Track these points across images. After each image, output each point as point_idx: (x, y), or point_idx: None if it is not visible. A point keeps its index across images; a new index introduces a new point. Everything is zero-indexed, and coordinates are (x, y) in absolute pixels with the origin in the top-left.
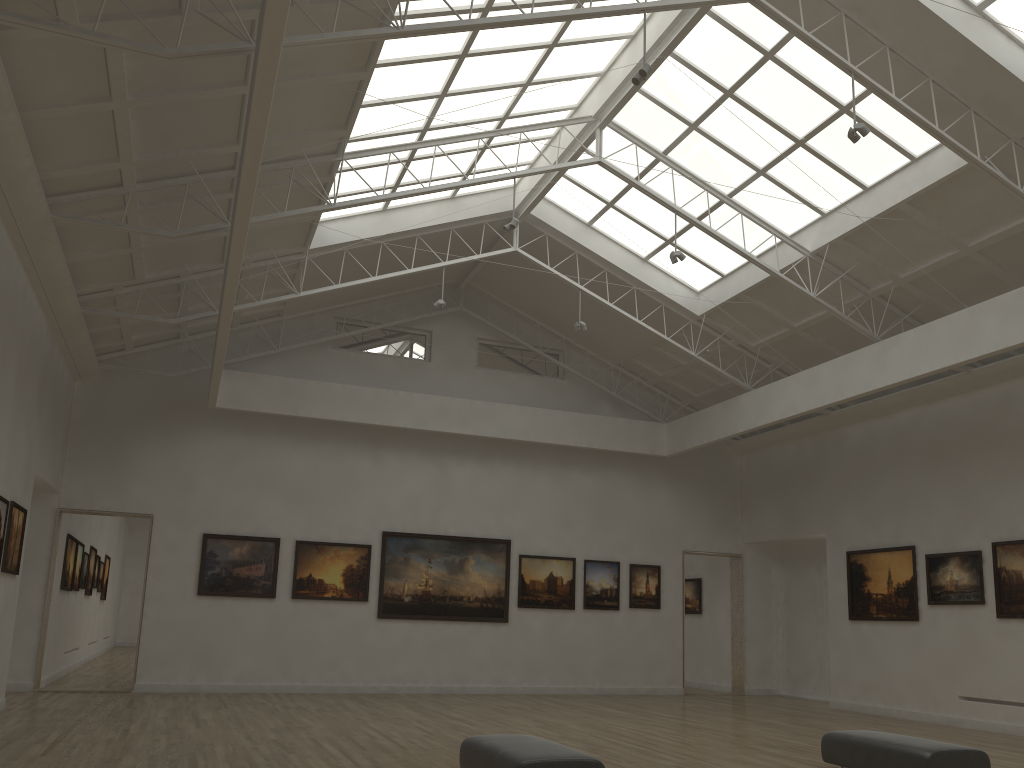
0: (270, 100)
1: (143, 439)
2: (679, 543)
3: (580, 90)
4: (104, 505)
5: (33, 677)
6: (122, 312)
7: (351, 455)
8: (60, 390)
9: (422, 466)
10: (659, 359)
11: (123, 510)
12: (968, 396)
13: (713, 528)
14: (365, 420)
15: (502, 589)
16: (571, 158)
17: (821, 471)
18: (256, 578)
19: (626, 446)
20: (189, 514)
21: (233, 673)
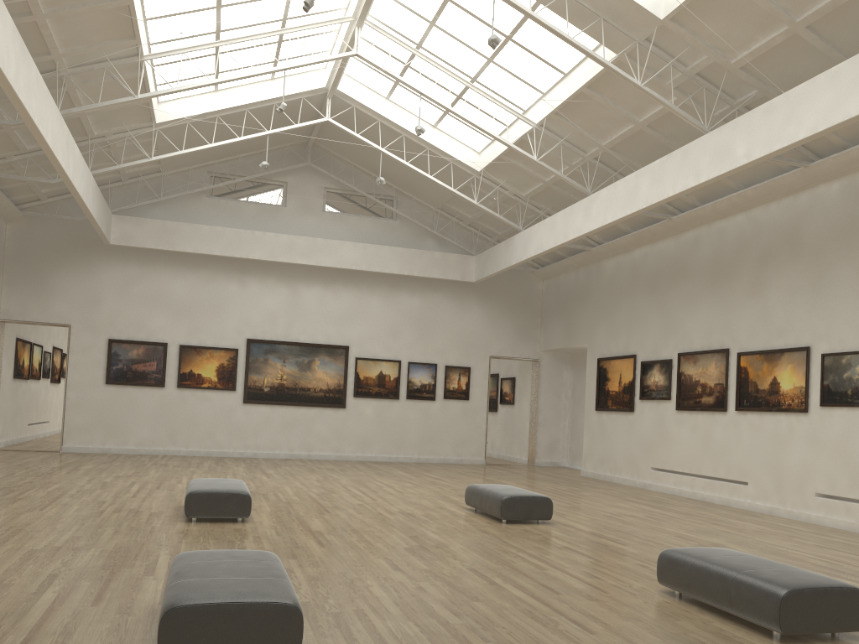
0: None
1: (60, 268)
2: (487, 350)
3: None
4: (33, 317)
5: None
6: (14, 175)
7: (222, 280)
8: None
9: (278, 289)
10: (465, 204)
11: (48, 321)
12: (675, 238)
13: (516, 339)
14: (228, 254)
15: (341, 383)
16: (347, 49)
17: (588, 295)
18: (150, 372)
19: (441, 274)
20: (97, 324)
21: (134, 440)
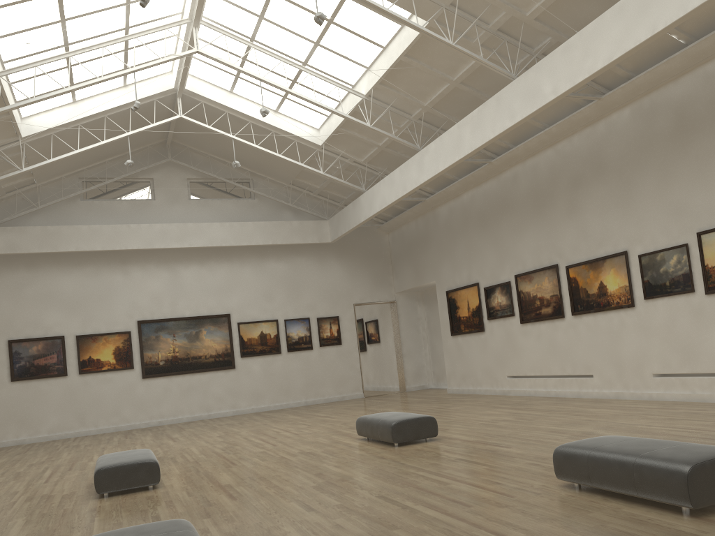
0: None
1: None
2: (350, 299)
3: (177, 0)
4: None
5: None
6: None
7: (107, 272)
8: None
9: (159, 273)
10: (313, 177)
11: None
12: (496, 179)
13: (374, 286)
14: (108, 248)
15: (228, 347)
16: (188, 49)
17: (429, 239)
18: (51, 364)
19: (301, 239)
20: None
21: (46, 428)
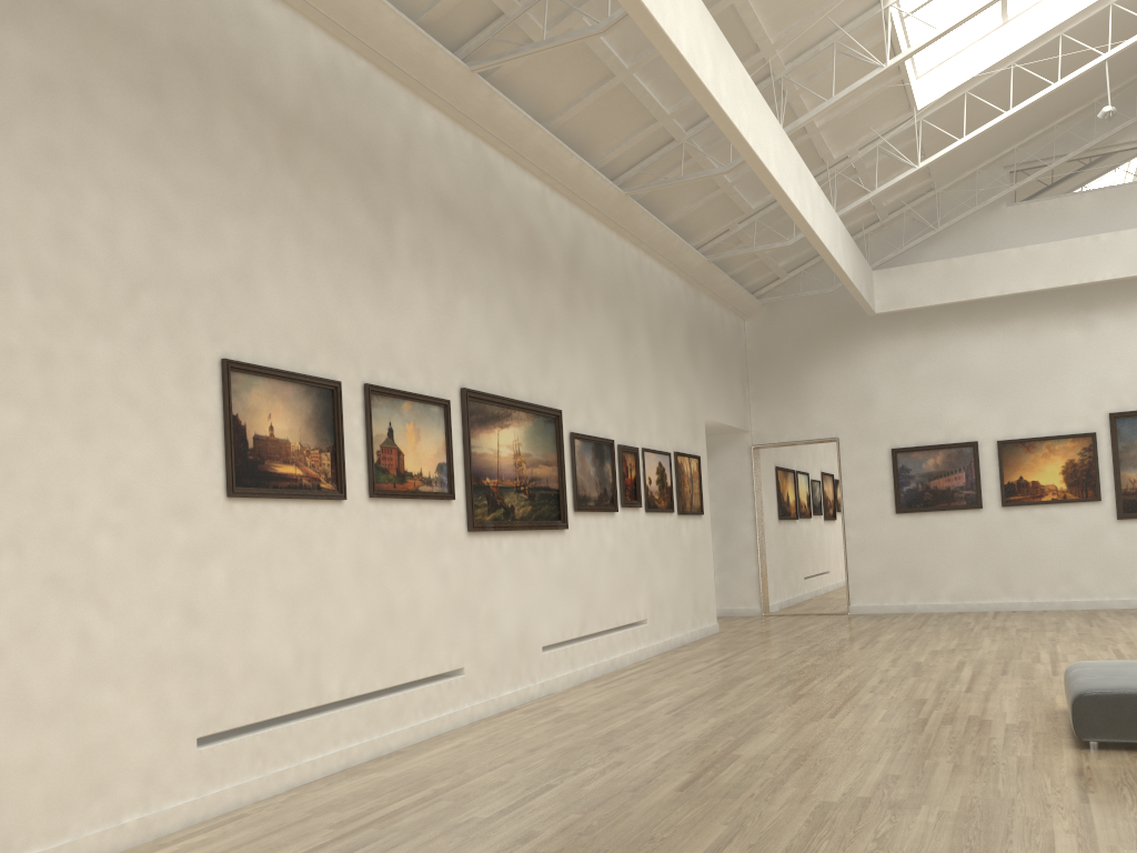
0: (667, 39)
1: (815, 363)
2: None
3: None
4: (791, 436)
5: (759, 603)
6: (741, 249)
7: (1051, 329)
8: (722, 336)
9: None
10: None
11: (809, 438)
12: None
13: None
14: (1056, 283)
15: None
16: None
17: None
18: (956, 489)
19: None
20: (873, 431)
21: (947, 592)
